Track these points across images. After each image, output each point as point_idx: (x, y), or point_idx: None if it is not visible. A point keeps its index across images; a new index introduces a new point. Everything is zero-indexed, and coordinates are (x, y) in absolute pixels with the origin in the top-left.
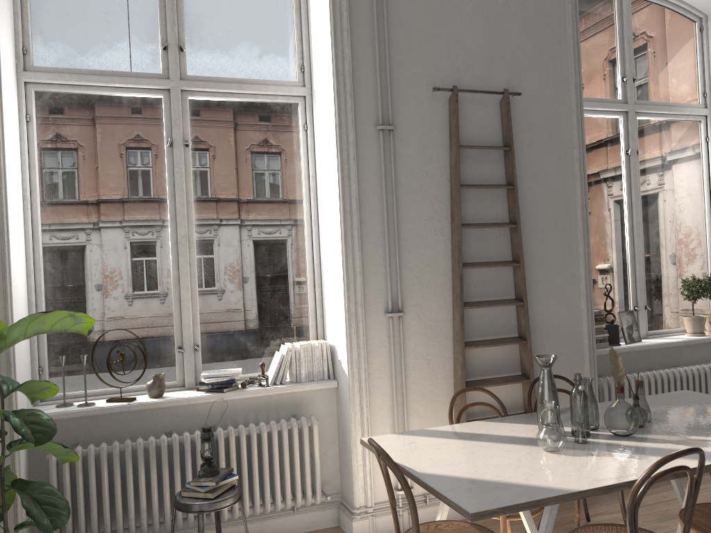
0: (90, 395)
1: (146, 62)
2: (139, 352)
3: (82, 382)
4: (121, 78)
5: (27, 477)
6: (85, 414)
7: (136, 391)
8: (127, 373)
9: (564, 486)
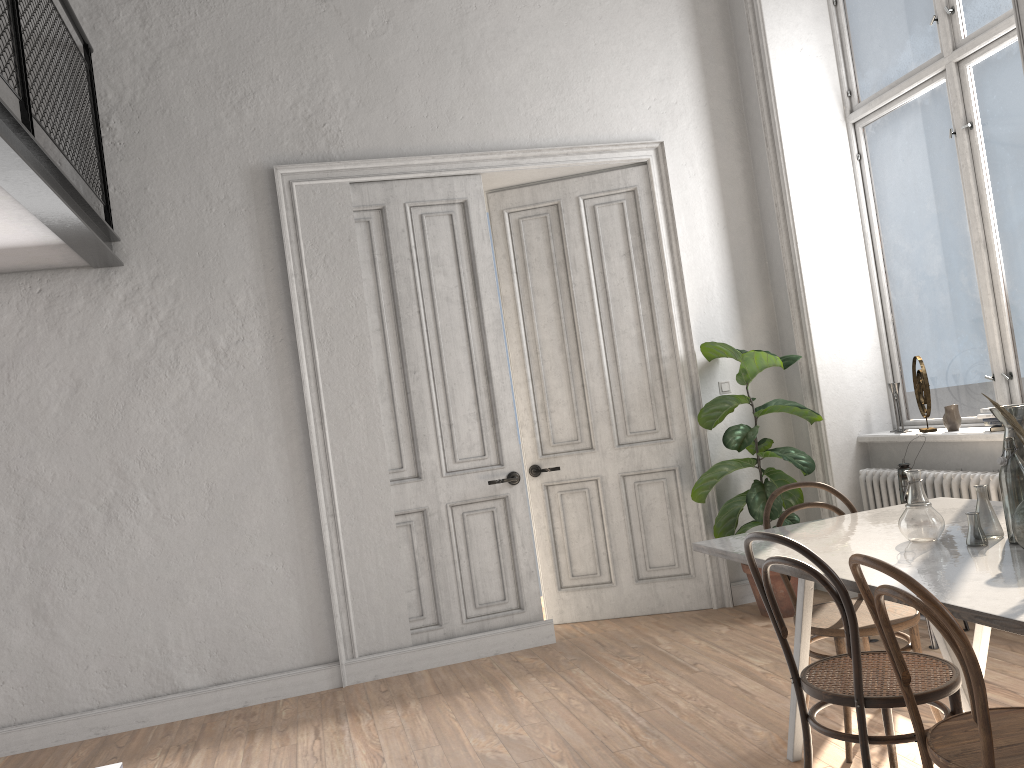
0: (930, 424)
1: (929, 46)
2: (963, 379)
3: (926, 409)
4: (906, 81)
5: (858, 490)
6: (888, 440)
7: (963, 423)
8: (923, 403)
9: (766, 553)
